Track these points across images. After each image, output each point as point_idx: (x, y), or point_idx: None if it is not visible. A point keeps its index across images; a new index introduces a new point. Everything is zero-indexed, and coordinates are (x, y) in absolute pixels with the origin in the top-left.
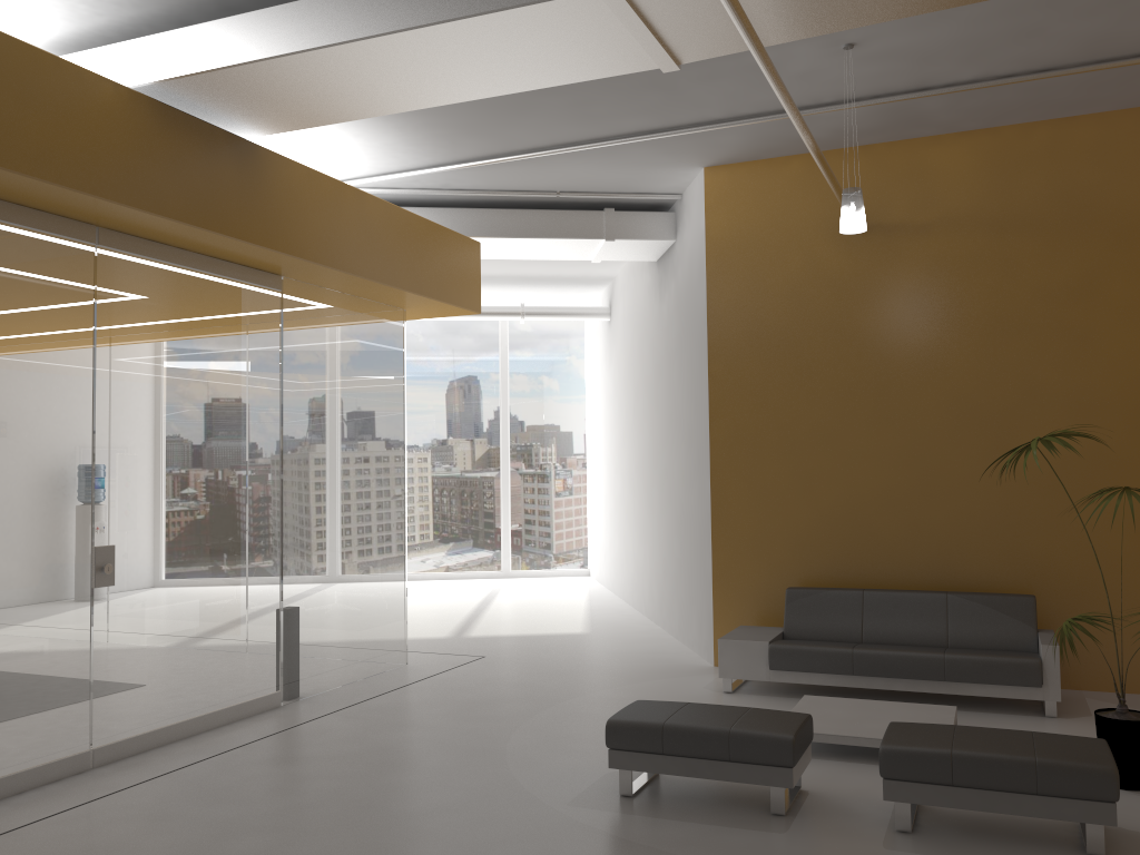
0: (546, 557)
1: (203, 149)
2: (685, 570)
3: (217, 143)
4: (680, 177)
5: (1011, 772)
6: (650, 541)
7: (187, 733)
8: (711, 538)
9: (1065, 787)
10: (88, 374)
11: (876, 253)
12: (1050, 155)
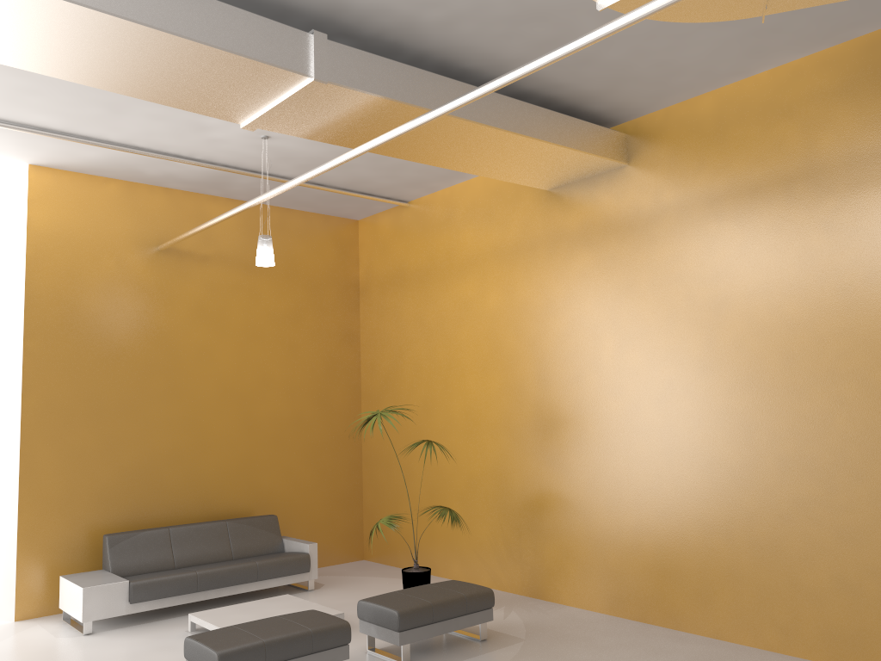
0: None
1: None
2: None
3: None
4: None
5: (457, 605)
6: None
7: None
8: (19, 500)
9: (477, 606)
10: None
11: (172, 269)
12: (279, 229)
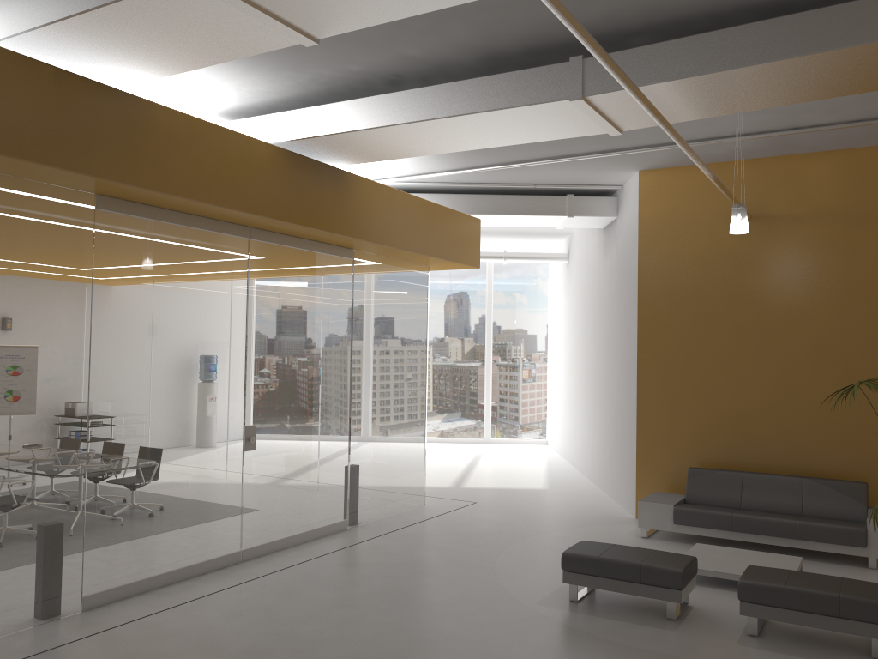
0: (516, 429)
1: (314, 178)
2: (617, 449)
3: (322, 172)
4: (622, 176)
5: (823, 602)
6: (593, 426)
7: (293, 543)
8: (636, 429)
9: (858, 614)
10: (243, 319)
11: (761, 235)
12: None
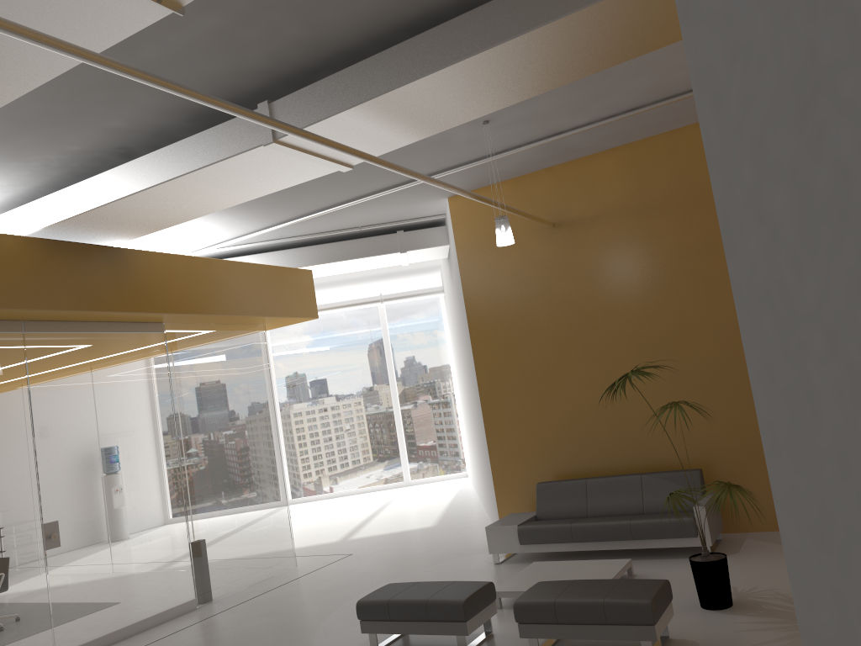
0: (434, 467)
1: (82, 261)
2: (486, 475)
3: (93, 254)
4: (436, 205)
5: (589, 611)
6: (476, 453)
7: (126, 635)
8: (488, 453)
9: (622, 618)
10: (27, 415)
11: (566, 240)
12: (668, 156)
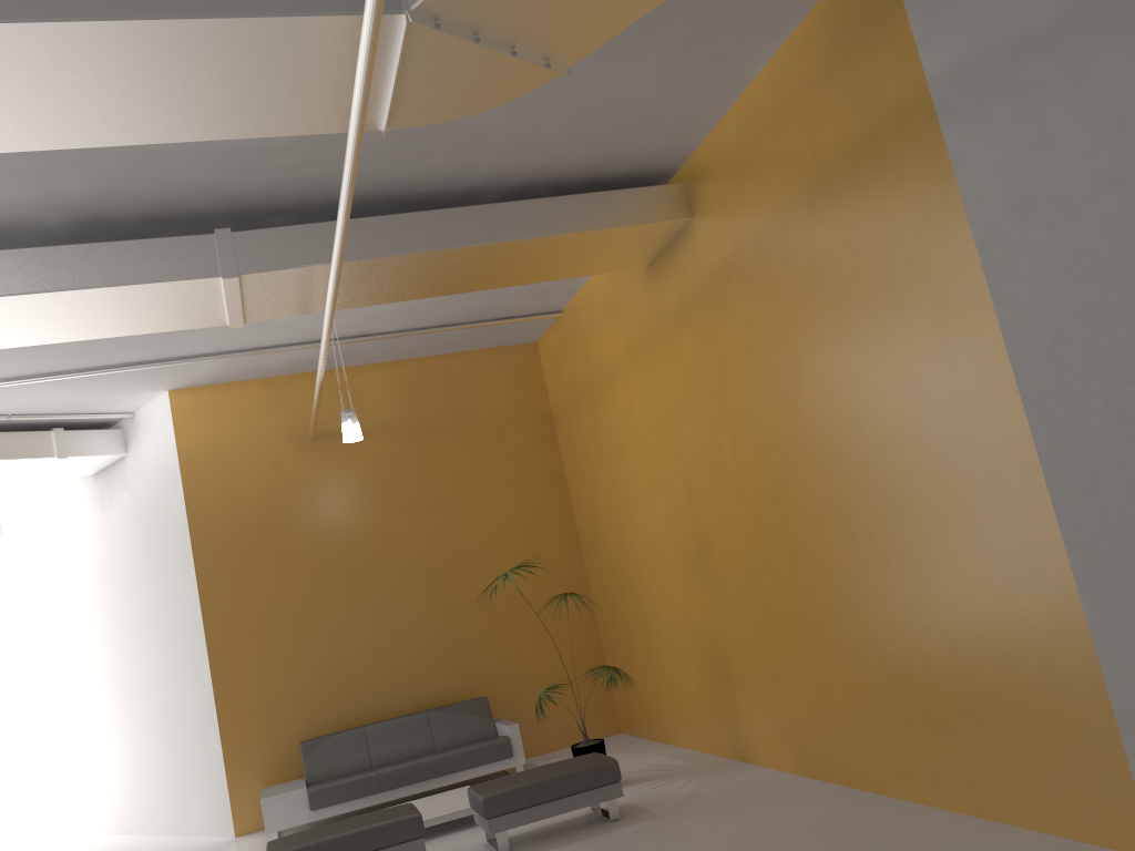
0: None
1: None
2: (176, 762)
3: None
4: (142, 398)
5: (563, 783)
6: (108, 752)
7: None
8: (218, 718)
9: (594, 781)
10: None
11: (329, 455)
12: (440, 379)
